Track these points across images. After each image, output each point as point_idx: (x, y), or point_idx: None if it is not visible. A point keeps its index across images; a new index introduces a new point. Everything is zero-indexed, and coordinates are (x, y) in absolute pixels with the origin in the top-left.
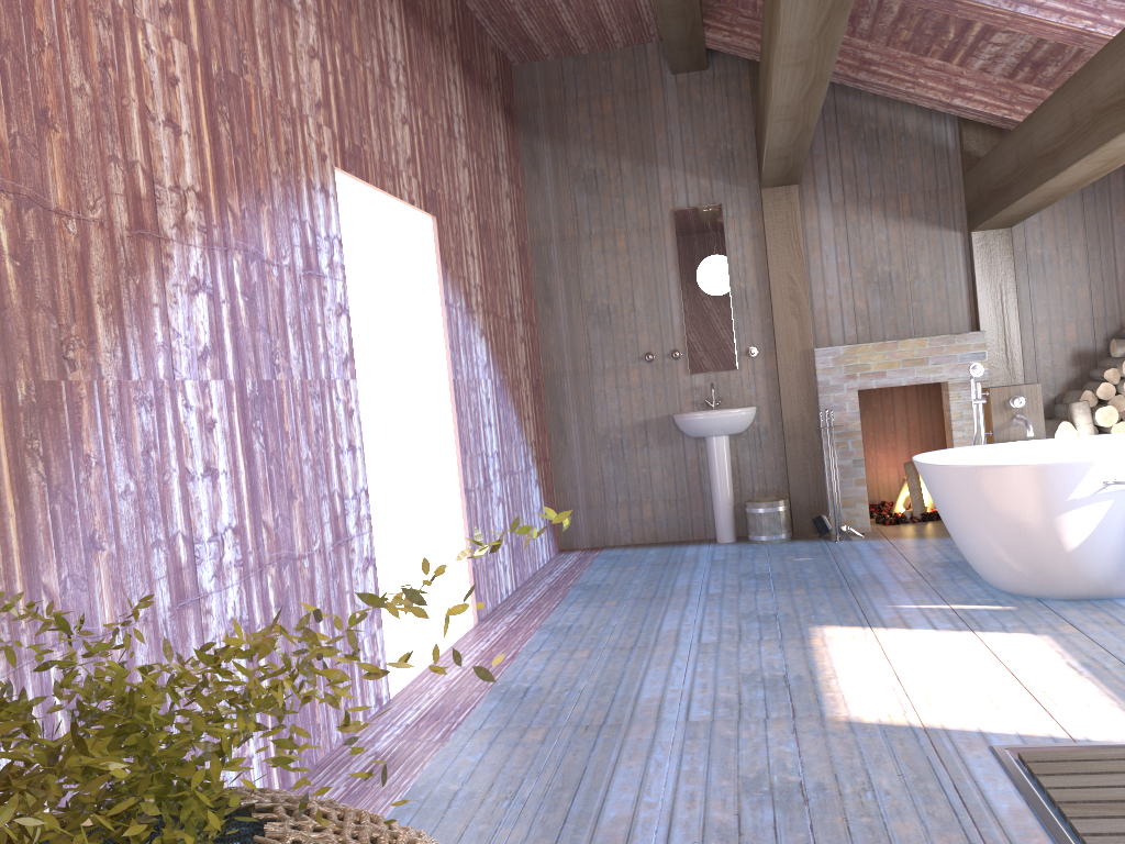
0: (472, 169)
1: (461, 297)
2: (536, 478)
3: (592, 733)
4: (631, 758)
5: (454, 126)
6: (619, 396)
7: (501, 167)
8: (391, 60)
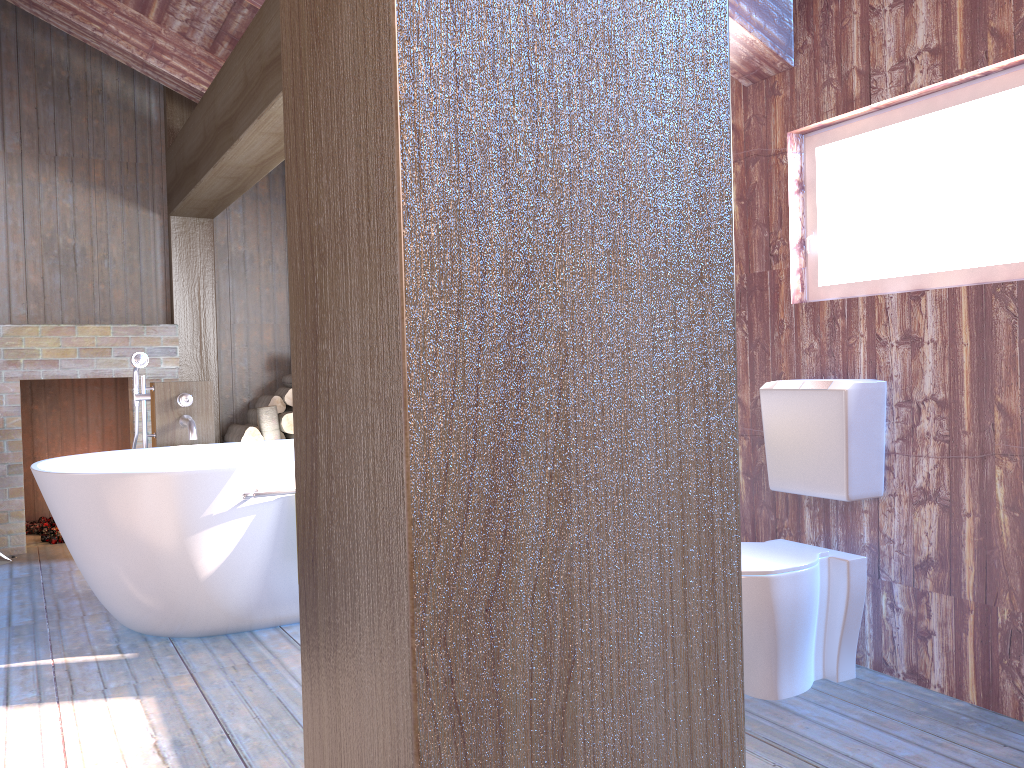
0: None
1: None
2: None
3: None
4: None
5: None
6: None
7: None
8: None
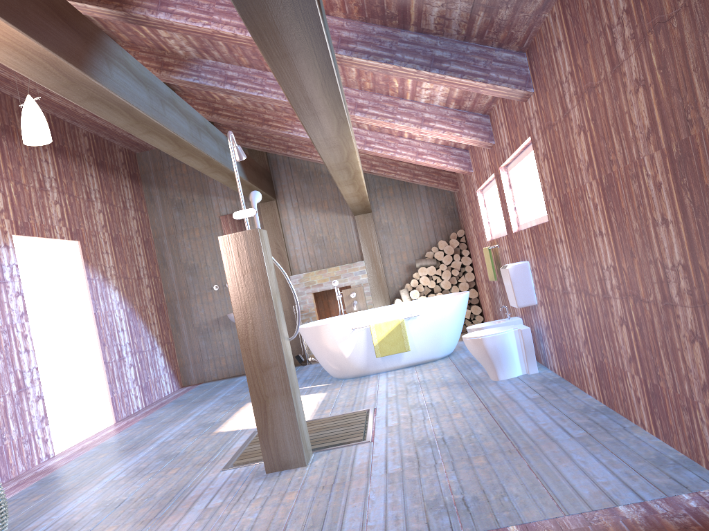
0: (106, 212)
1: (99, 274)
2: (161, 352)
3: (124, 451)
4: (130, 456)
5: (91, 195)
6: (204, 307)
7: (128, 205)
8: (47, 178)
